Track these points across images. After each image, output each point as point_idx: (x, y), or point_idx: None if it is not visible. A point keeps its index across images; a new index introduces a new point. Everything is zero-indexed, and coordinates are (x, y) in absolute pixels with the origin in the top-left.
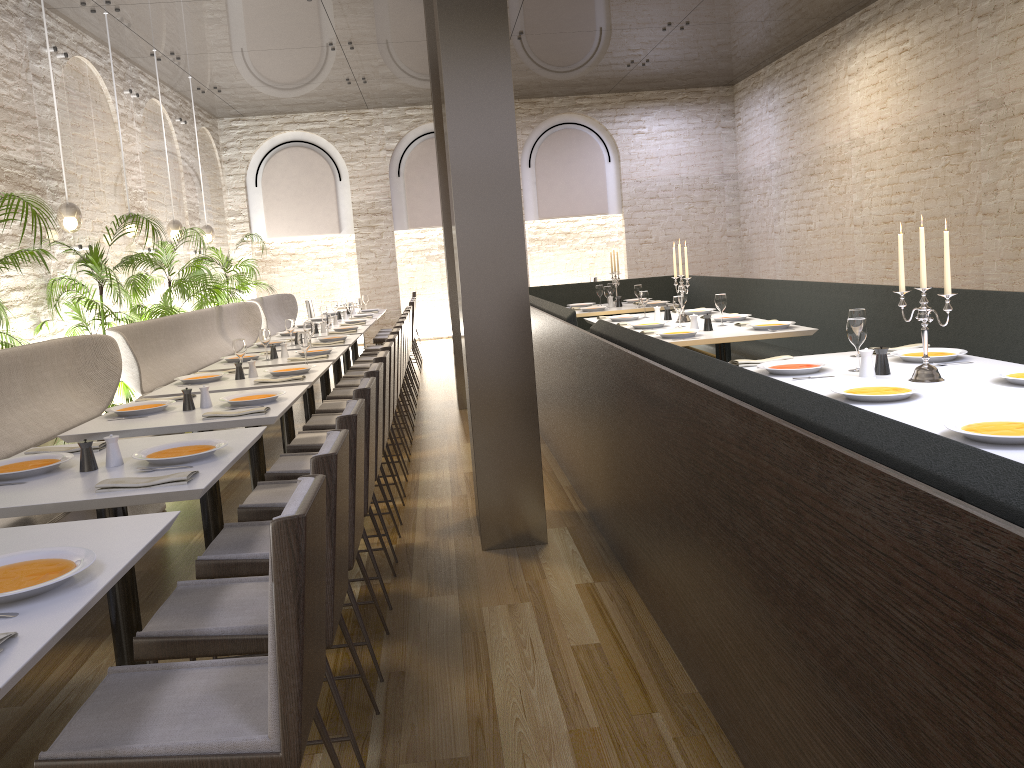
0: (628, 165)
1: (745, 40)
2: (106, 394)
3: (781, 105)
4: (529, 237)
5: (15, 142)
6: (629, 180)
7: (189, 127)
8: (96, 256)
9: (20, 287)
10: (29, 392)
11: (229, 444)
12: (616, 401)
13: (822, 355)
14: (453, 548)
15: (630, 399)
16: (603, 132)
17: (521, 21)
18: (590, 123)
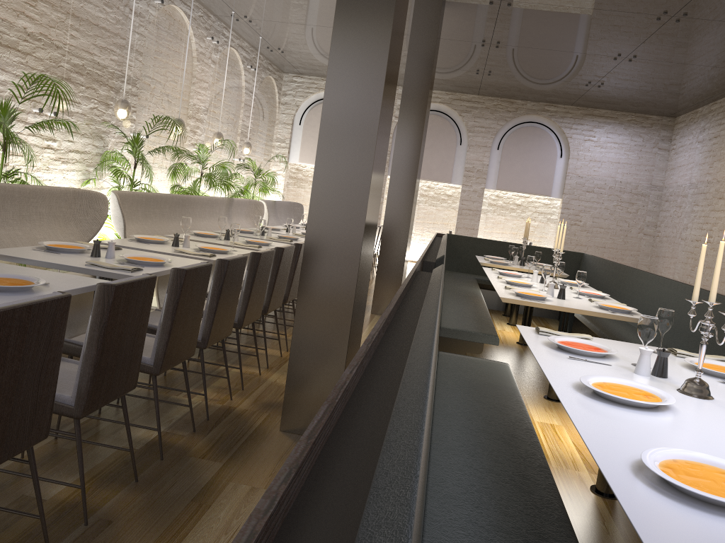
0: (575, 163)
1: (685, 80)
2: (87, 235)
3: (708, 138)
4: (488, 202)
5: (101, 51)
6: (573, 174)
7: (257, 73)
8: (137, 141)
9: (78, 151)
10: (19, 219)
11: (55, 286)
12: None
13: (626, 343)
14: (260, 421)
15: None
16: (561, 134)
17: (497, 32)
18: (552, 125)
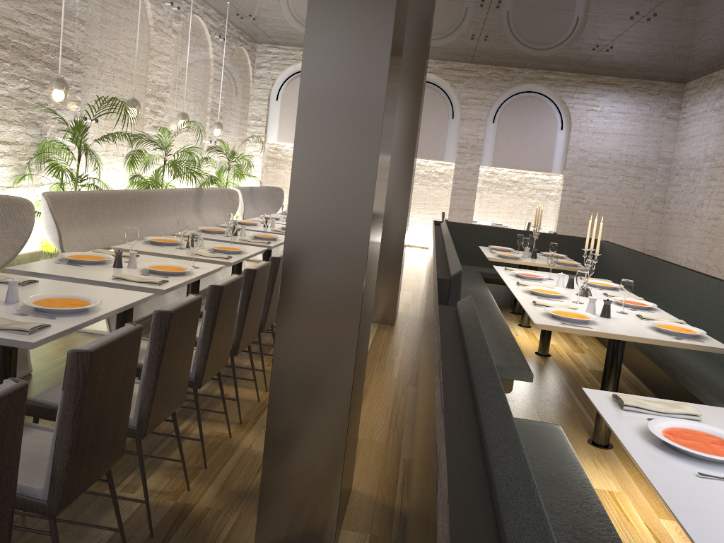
0: (577, 135)
1: (706, 41)
2: (8, 253)
3: None
4: (483, 179)
5: (29, 19)
6: (575, 148)
7: (227, 44)
8: (79, 127)
9: (5, 142)
10: None
11: None
12: (424, 446)
13: None
14: (227, 531)
15: (425, 474)
16: (561, 104)
17: None
18: (552, 95)
